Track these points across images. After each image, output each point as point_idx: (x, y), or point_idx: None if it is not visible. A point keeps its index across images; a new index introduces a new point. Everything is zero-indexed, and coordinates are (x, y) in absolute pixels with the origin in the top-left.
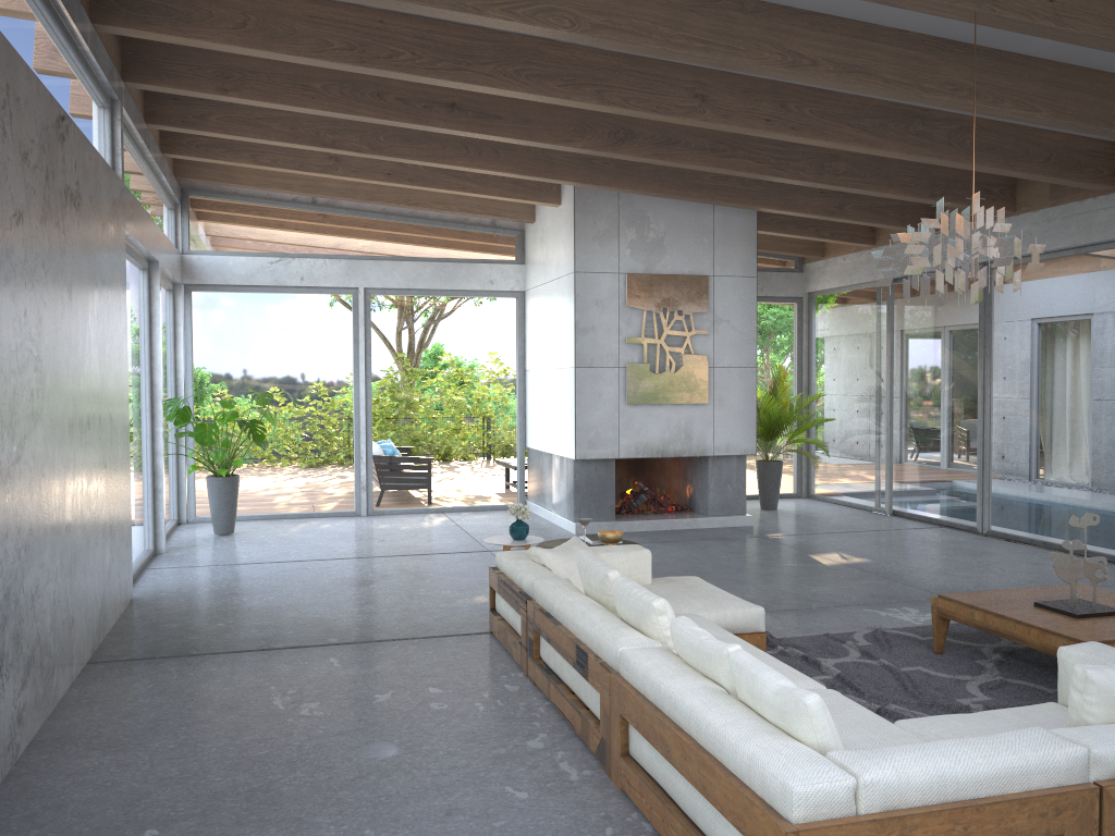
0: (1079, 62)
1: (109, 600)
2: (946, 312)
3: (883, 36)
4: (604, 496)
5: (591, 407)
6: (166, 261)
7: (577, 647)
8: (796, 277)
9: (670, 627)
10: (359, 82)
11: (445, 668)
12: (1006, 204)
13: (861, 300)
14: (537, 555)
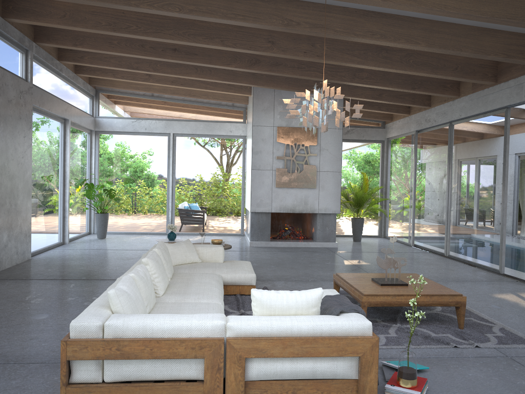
0: (441, 19)
1: (5, 256)
2: (436, 147)
3: (335, 10)
4: (265, 230)
5: (258, 188)
6: (77, 120)
7: None
8: (381, 130)
9: (150, 271)
10: (134, 40)
11: None
12: (454, 92)
13: (405, 141)
14: None
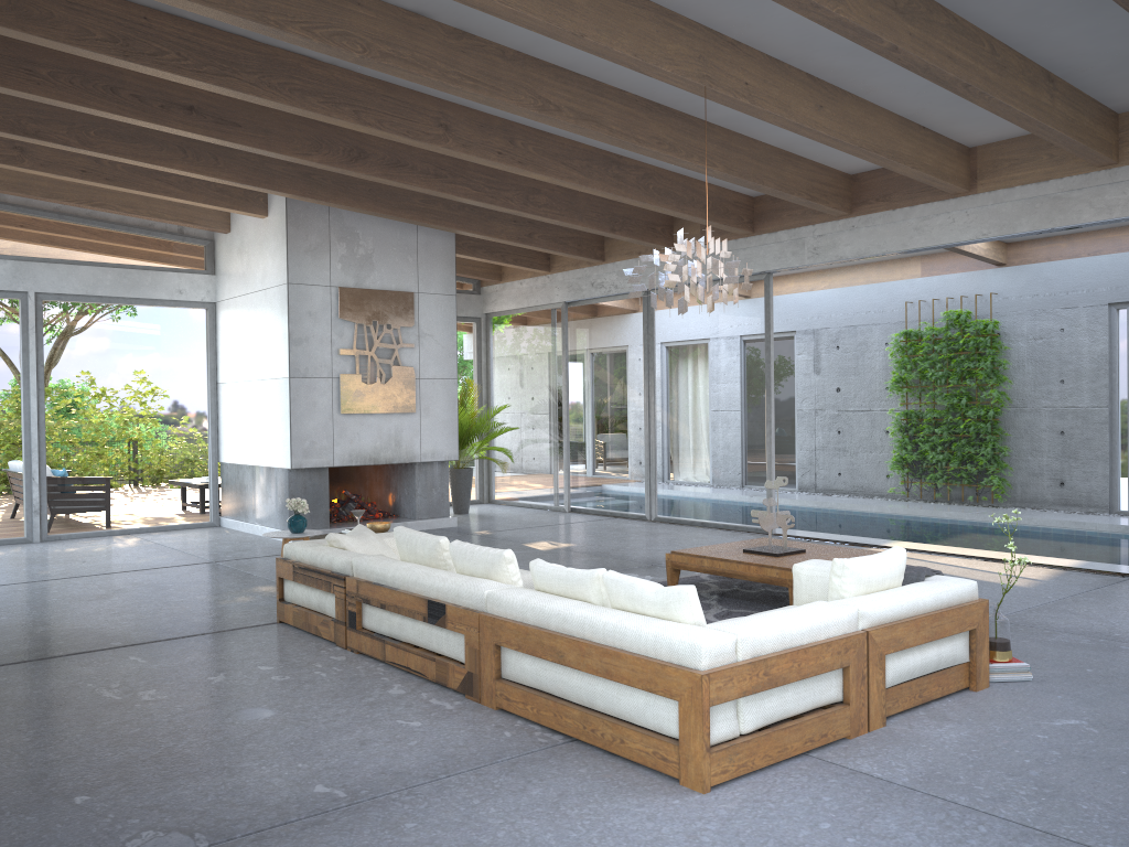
0: (742, 131)
1: None
2: (615, 332)
3: (608, 93)
4: (319, 505)
5: (306, 417)
6: None
7: (429, 601)
8: (475, 298)
9: (516, 573)
10: (91, 73)
11: (260, 652)
12: (667, 241)
13: (538, 321)
14: (337, 540)
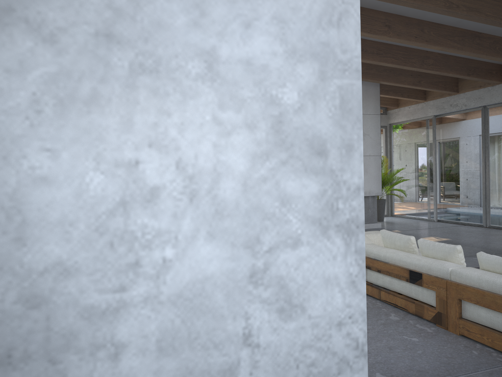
0: None
1: None
2: (464, 129)
3: None
4: None
5: None
6: None
7: (410, 271)
8: (384, 116)
9: (463, 259)
10: None
11: None
12: (498, 78)
13: (418, 126)
14: None
